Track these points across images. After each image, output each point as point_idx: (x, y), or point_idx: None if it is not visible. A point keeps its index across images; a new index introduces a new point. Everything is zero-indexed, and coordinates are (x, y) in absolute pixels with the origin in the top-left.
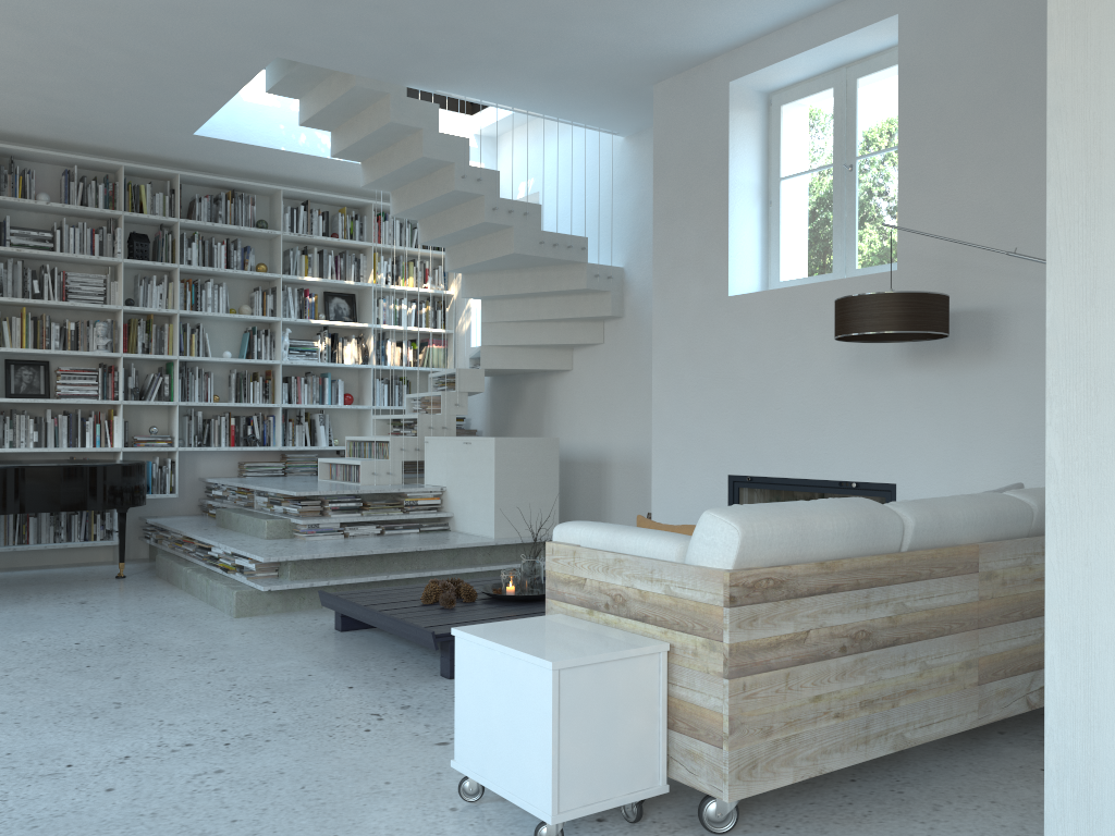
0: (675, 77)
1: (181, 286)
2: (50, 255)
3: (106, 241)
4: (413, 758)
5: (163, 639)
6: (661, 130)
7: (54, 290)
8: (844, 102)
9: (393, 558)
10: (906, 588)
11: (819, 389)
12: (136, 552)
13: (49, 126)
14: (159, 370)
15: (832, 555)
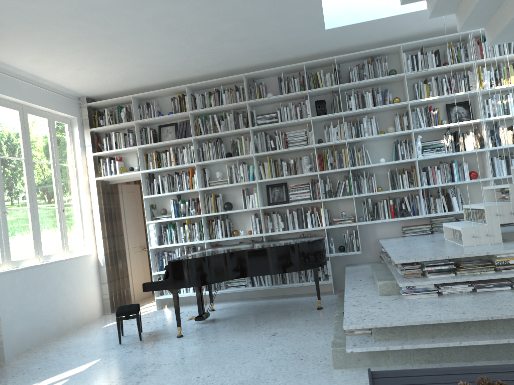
0: None
1: (348, 125)
2: (274, 125)
3: (303, 109)
4: None
5: None
6: None
7: (280, 143)
8: None
9: (469, 323)
10: None
11: None
12: None
13: (258, 56)
14: (344, 177)
15: None
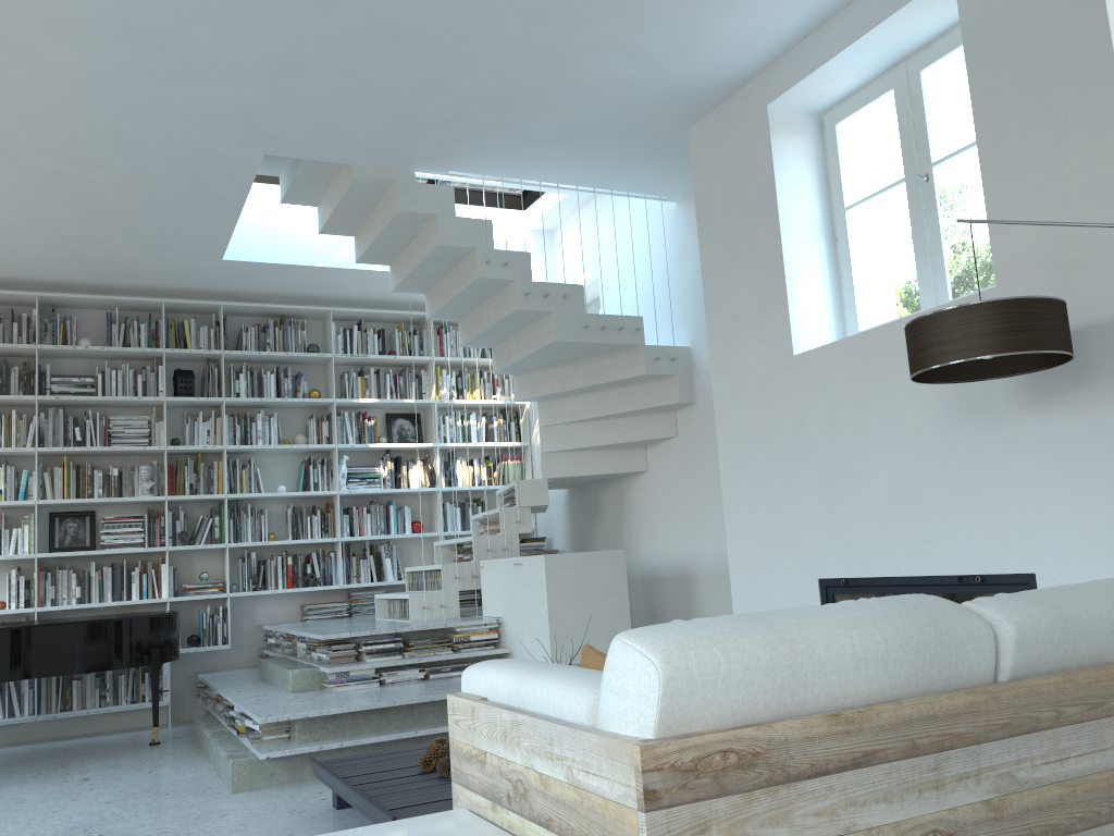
0: (709, 115)
1: (230, 421)
2: (90, 399)
3: (150, 380)
4: None
5: (126, 828)
6: (700, 177)
7: (96, 435)
8: (908, 102)
9: (426, 709)
10: (1014, 746)
11: (916, 455)
12: (192, 712)
13: (81, 269)
14: (210, 511)
15: (860, 698)
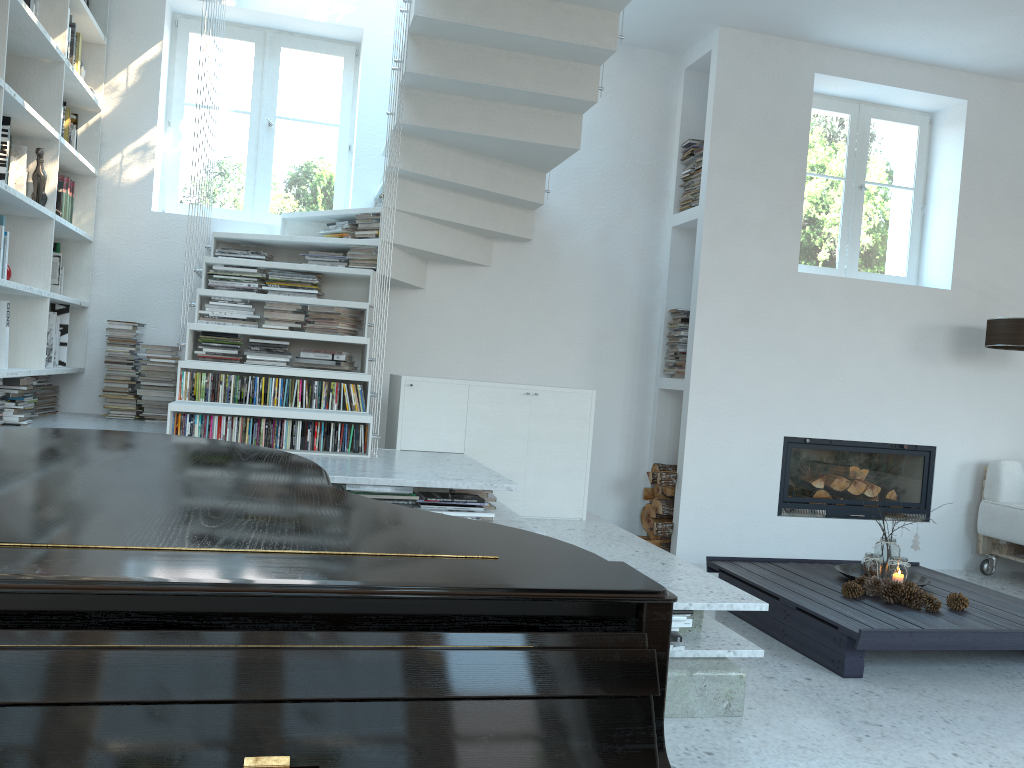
0: (750, 34)
1: None
2: None
3: None
4: None
5: None
6: (727, 78)
7: None
8: (861, 132)
9: None
10: None
11: (881, 369)
12: None
13: None
14: None
15: None
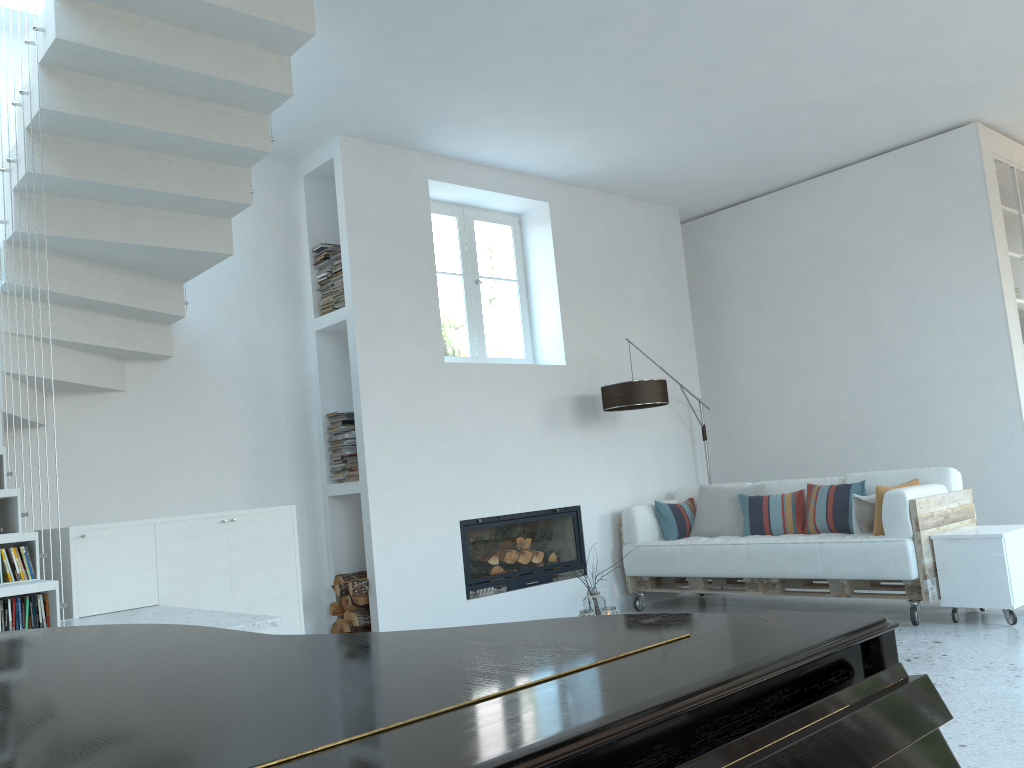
0: (367, 143)
1: None
2: None
3: None
4: (972, 641)
5: None
6: (354, 184)
7: None
8: (468, 233)
9: None
10: None
11: (527, 443)
12: None
13: None
14: None
15: None
